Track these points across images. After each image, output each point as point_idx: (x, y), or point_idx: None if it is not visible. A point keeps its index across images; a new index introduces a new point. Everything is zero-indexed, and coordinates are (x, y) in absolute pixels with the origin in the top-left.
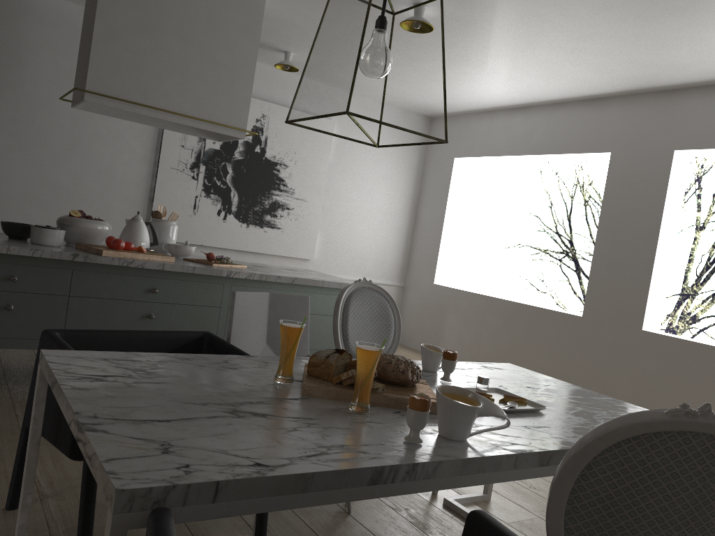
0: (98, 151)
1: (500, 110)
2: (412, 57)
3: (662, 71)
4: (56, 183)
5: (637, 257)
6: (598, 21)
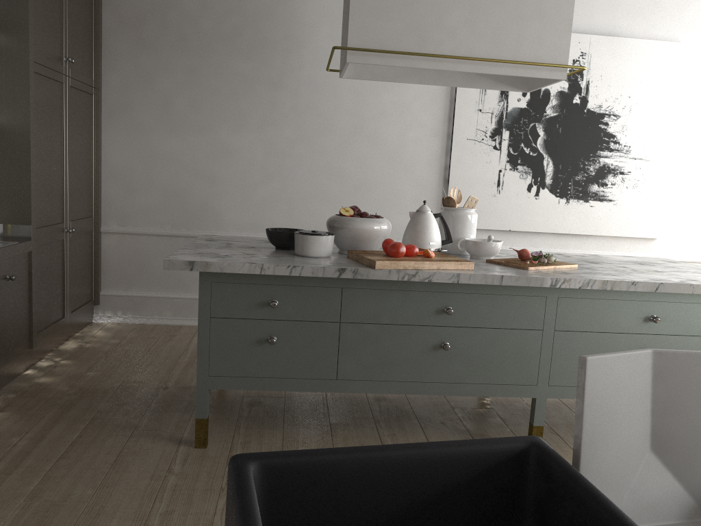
0: (384, 130)
1: None
2: None
3: None
4: (342, 174)
5: None
6: None
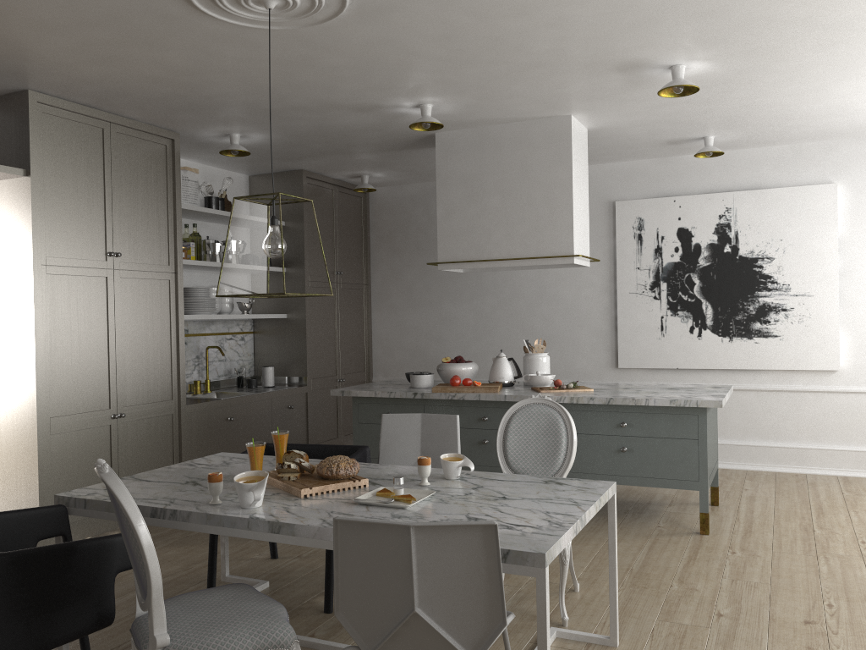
0: (562, 292)
1: None
2: (805, 92)
3: None
4: (532, 329)
5: None
6: None
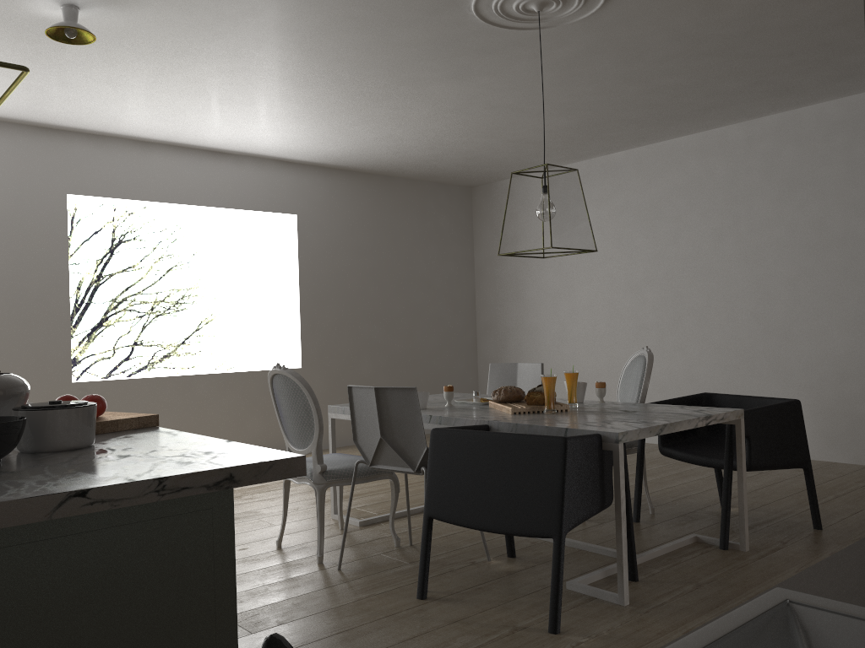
0: None
1: None
2: None
3: (90, 118)
4: None
5: (49, 308)
6: (166, 84)
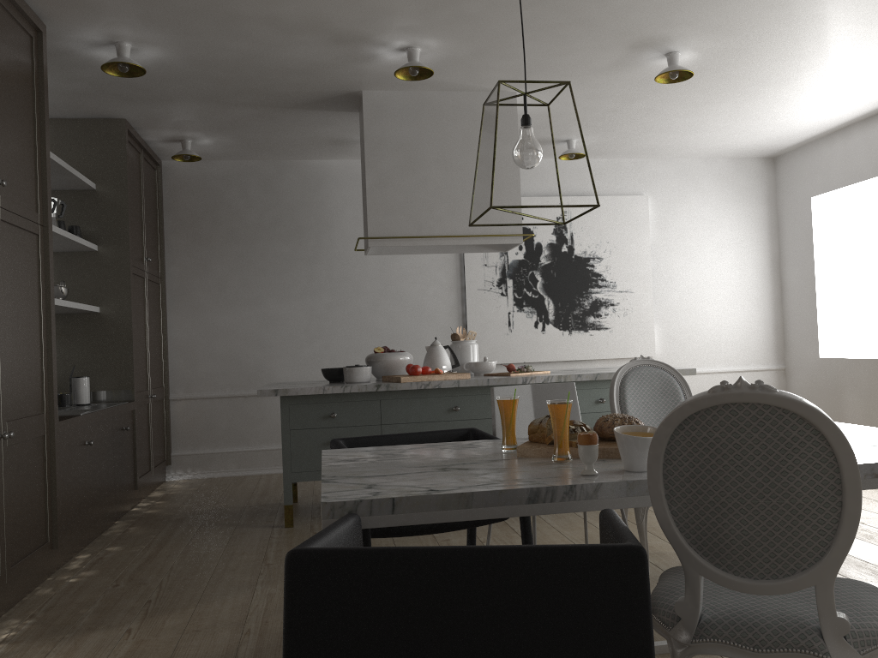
0: (407, 289)
1: (853, 124)
2: (701, 103)
3: None
4: (375, 329)
5: None
6: None
